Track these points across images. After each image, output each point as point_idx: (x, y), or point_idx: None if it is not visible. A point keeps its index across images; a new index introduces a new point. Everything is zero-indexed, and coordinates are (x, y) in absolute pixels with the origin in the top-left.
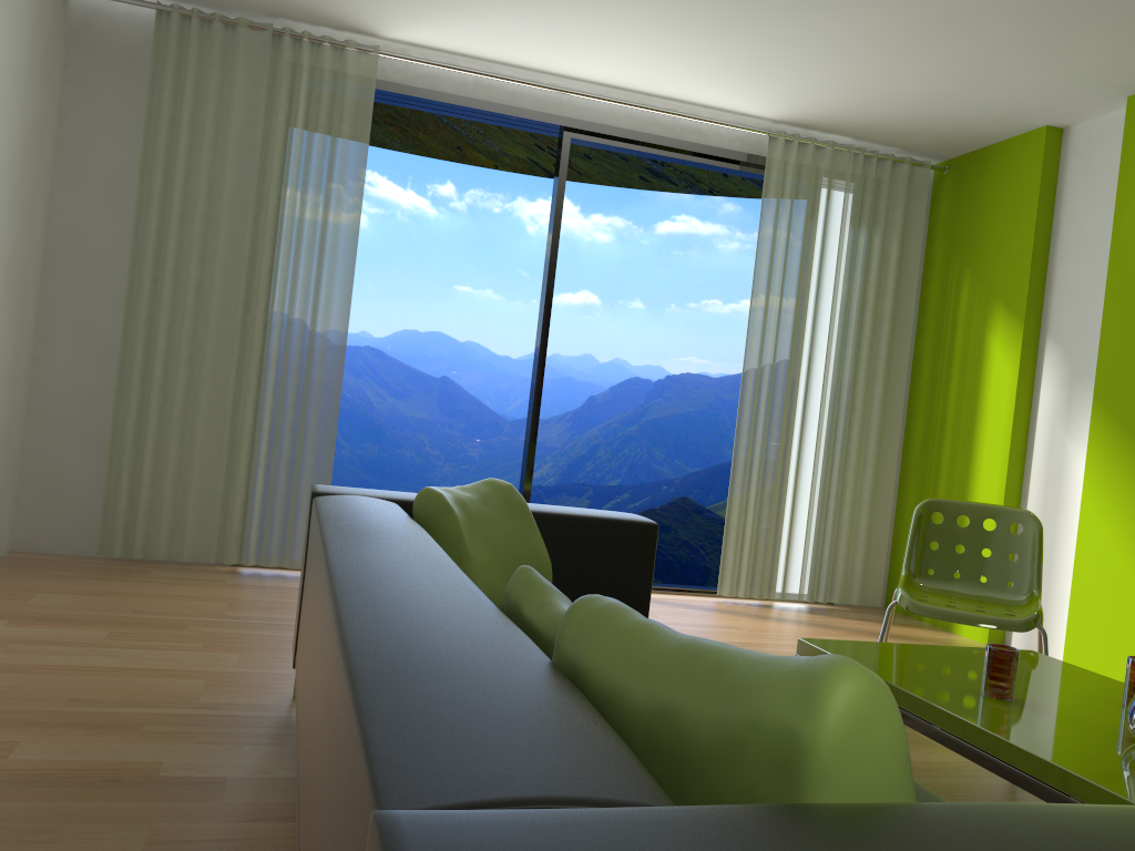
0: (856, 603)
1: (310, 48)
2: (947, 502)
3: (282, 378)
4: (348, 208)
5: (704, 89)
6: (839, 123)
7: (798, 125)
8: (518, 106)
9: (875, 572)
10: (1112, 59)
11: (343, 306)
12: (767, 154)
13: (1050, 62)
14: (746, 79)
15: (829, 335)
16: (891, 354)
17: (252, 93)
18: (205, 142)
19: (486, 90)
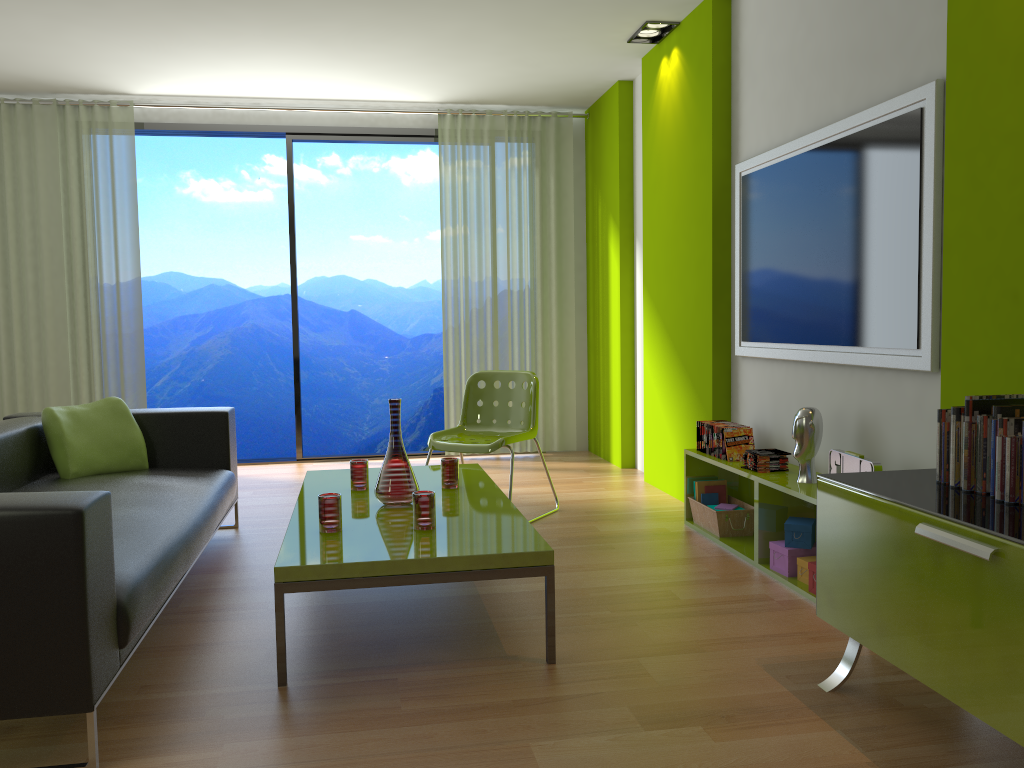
0: (556, 449)
1: (86, 110)
2: (487, 373)
3: (103, 341)
4: (130, 218)
5: (368, 92)
6: (483, 98)
7: (459, 103)
8: (247, 124)
9: (569, 425)
10: (595, 41)
11: (137, 286)
12: (440, 128)
13: (560, 48)
14: (386, 83)
15: (507, 255)
16: (561, 262)
17: (50, 149)
18: (23, 188)
19: (221, 116)
